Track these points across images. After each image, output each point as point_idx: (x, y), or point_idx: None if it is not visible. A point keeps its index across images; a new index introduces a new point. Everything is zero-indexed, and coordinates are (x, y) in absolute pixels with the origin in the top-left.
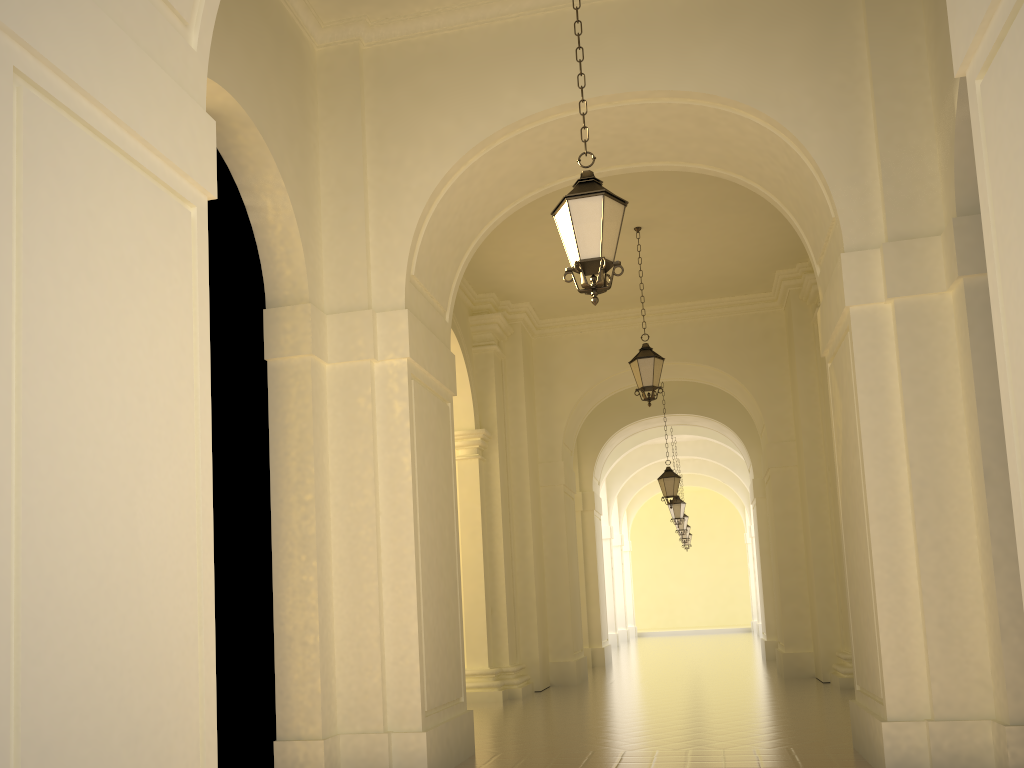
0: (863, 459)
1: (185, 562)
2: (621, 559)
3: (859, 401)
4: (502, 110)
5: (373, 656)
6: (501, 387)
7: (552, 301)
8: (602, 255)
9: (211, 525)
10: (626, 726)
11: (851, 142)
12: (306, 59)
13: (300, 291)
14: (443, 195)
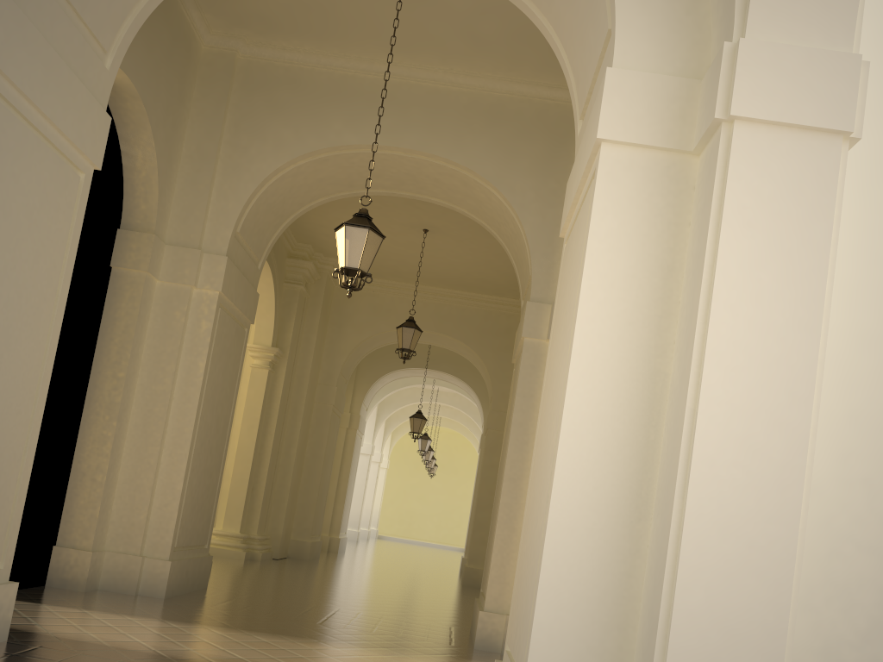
0: (509, 439)
1: (25, 406)
2: (377, 473)
3: (516, 400)
4: (329, 135)
5: (144, 500)
6: (300, 319)
7: None
8: (360, 267)
9: (47, 385)
10: (327, 592)
11: (551, 230)
12: (193, 54)
13: (149, 223)
14: (273, 181)
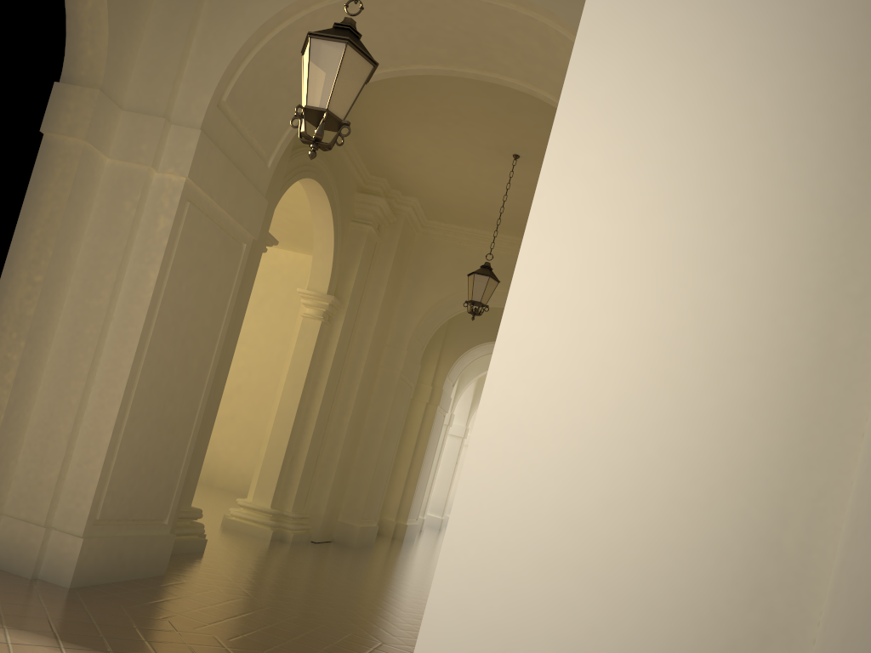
0: None
1: None
2: None
3: None
4: None
5: (58, 451)
6: (368, 266)
7: (438, 204)
8: (329, 108)
9: None
10: (335, 595)
11: None
12: None
13: (96, 76)
14: (277, 33)
